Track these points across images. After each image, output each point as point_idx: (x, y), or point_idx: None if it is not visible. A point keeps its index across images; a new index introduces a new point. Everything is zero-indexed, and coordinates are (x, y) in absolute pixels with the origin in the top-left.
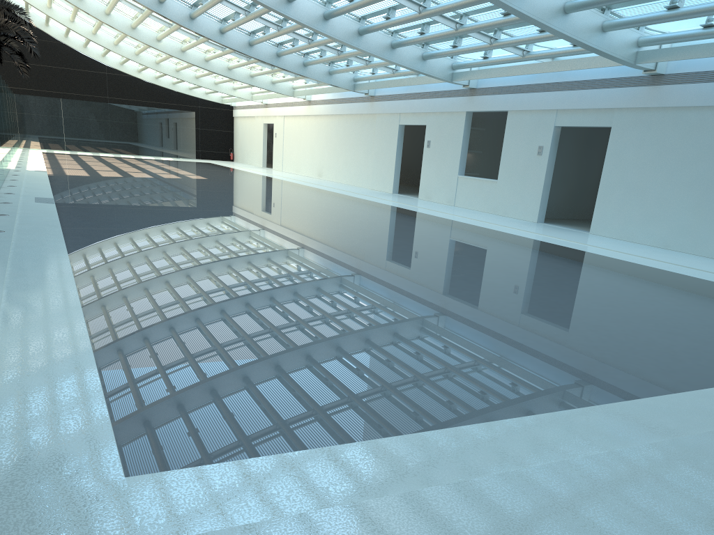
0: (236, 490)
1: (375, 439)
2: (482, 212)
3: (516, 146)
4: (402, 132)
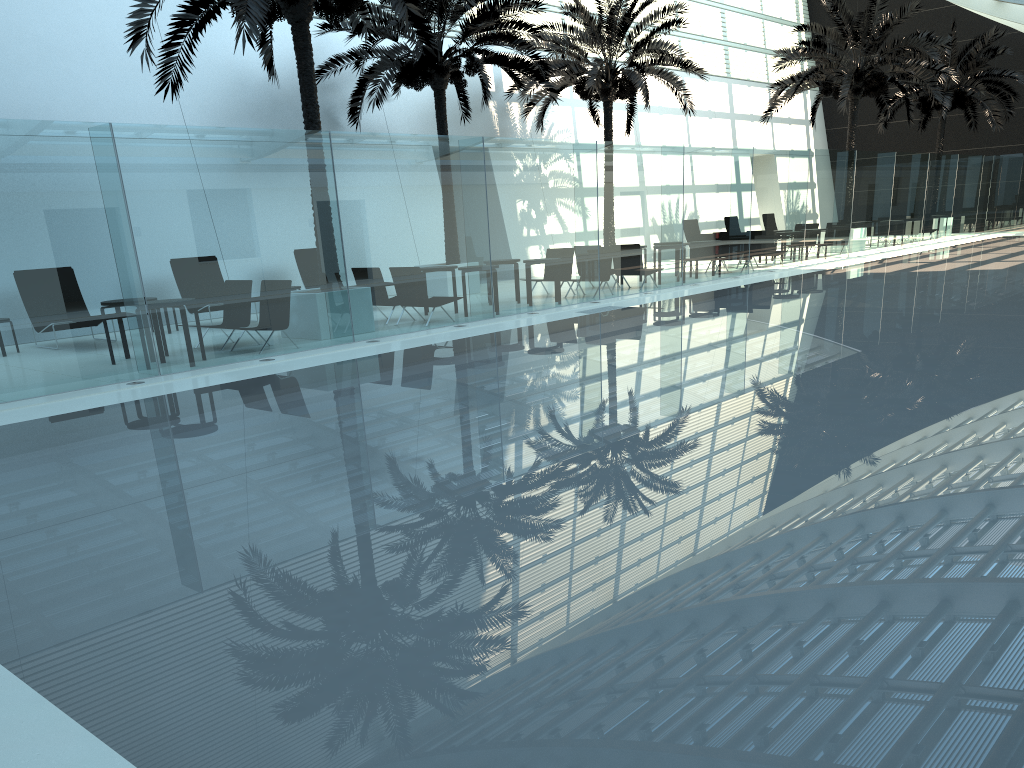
0: None
1: None
2: None
3: None
4: None
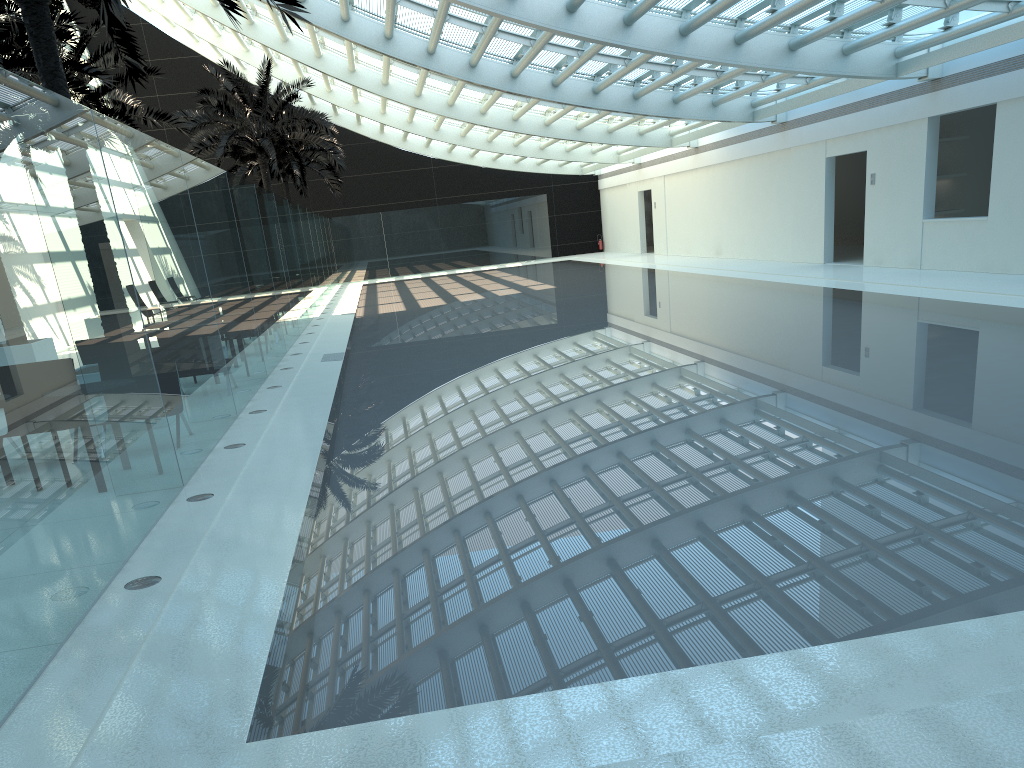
0: (359, 763)
1: (580, 686)
2: (967, 271)
3: (1015, 157)
4: (832, 167)
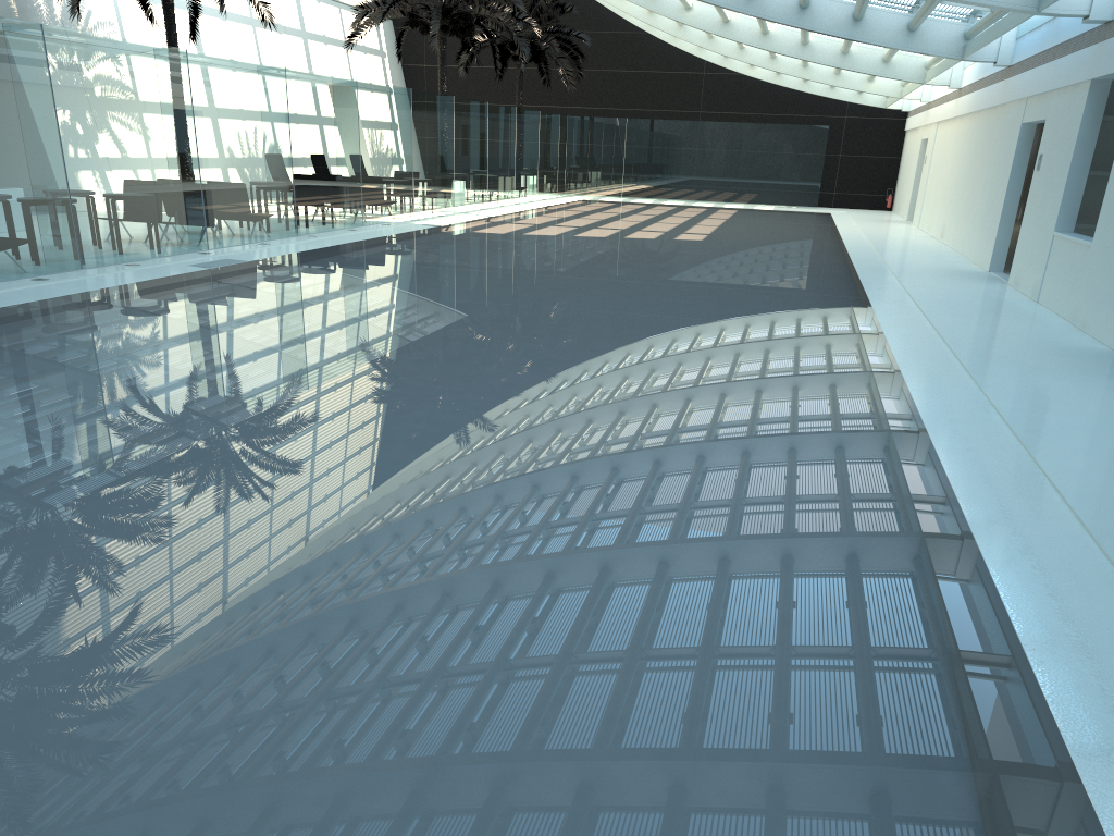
0: None
1: None
2: (1061, 318)
3: None
4: (1029, 138)
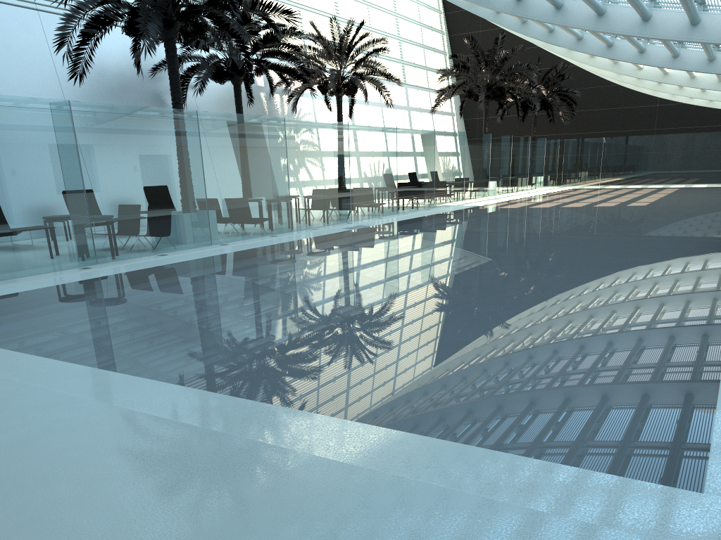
0: None
1: None
2: None
3: None
4: None
